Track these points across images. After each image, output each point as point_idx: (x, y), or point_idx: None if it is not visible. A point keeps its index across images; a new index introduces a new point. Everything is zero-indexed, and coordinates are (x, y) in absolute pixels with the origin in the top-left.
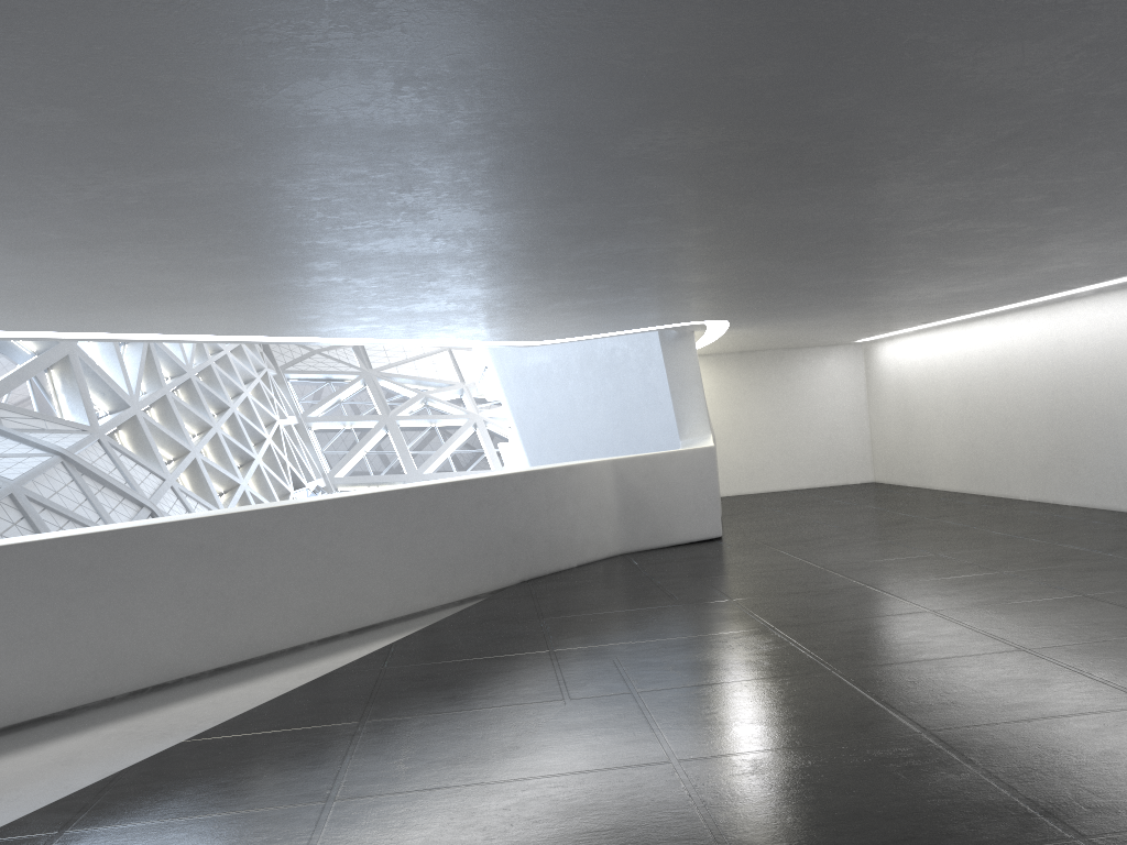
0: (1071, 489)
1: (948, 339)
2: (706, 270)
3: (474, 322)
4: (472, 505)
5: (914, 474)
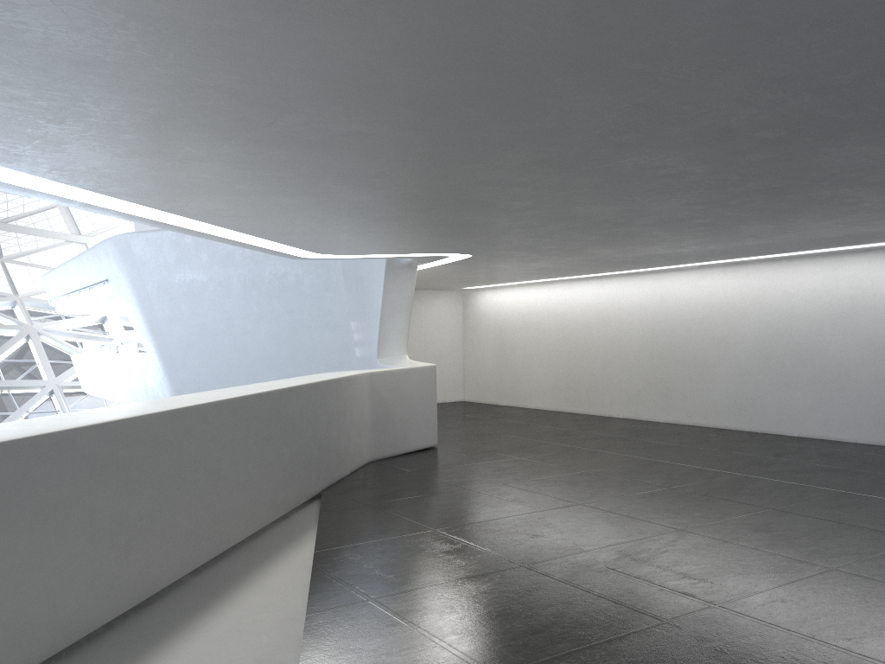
0: (664, 410)
1: (552, 292)
2: (623, 201)
3: (345, 224)
4: (298, 413)
5: (507, 396)
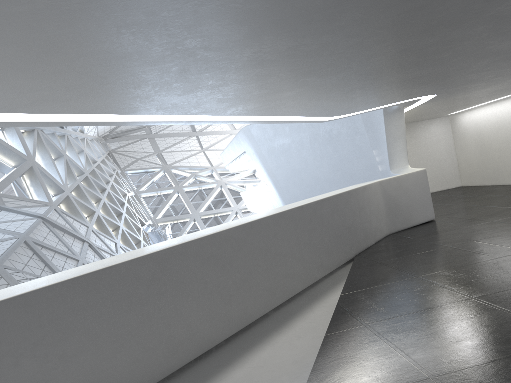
0: None
1: None
2: None
3: (334, 97)
4: (330, 213)
5: (490, 179)
